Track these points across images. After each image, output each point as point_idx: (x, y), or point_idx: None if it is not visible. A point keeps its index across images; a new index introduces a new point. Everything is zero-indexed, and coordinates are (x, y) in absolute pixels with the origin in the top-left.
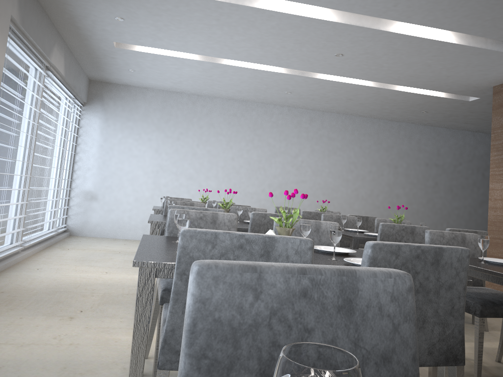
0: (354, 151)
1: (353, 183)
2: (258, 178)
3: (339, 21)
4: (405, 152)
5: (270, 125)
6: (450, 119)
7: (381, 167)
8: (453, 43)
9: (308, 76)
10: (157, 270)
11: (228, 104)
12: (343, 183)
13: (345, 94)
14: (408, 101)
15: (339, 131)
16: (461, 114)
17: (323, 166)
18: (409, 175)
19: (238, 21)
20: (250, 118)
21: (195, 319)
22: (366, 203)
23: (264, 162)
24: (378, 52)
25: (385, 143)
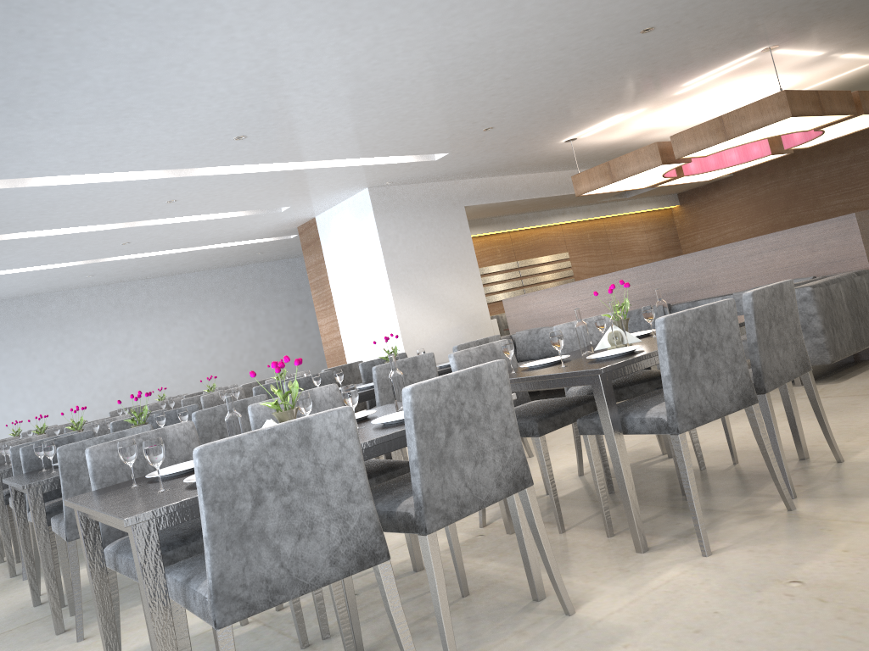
0: (199, 315)
1: (207, 352)
2: (83, 384)
3: (108, 228)
4: (259, 298)
5: (81, 315)
6: (294, 251)
7: (236, 323)
8: (225, 218)
9: (105, 260)
10: (1, 475)
11: (14, 305)
12: (195, 356)
13: (159, 262)
14: (233, 251)
15: (174, 297)
16: (299, 246)
17: (165, 343)
18: (272, 322)
19: (2, 248)
20: (50, 313)
21: (25, 461)
22: (229, 370)
23: (85, 362)
24: (164, 234)
25: (234, 294)
